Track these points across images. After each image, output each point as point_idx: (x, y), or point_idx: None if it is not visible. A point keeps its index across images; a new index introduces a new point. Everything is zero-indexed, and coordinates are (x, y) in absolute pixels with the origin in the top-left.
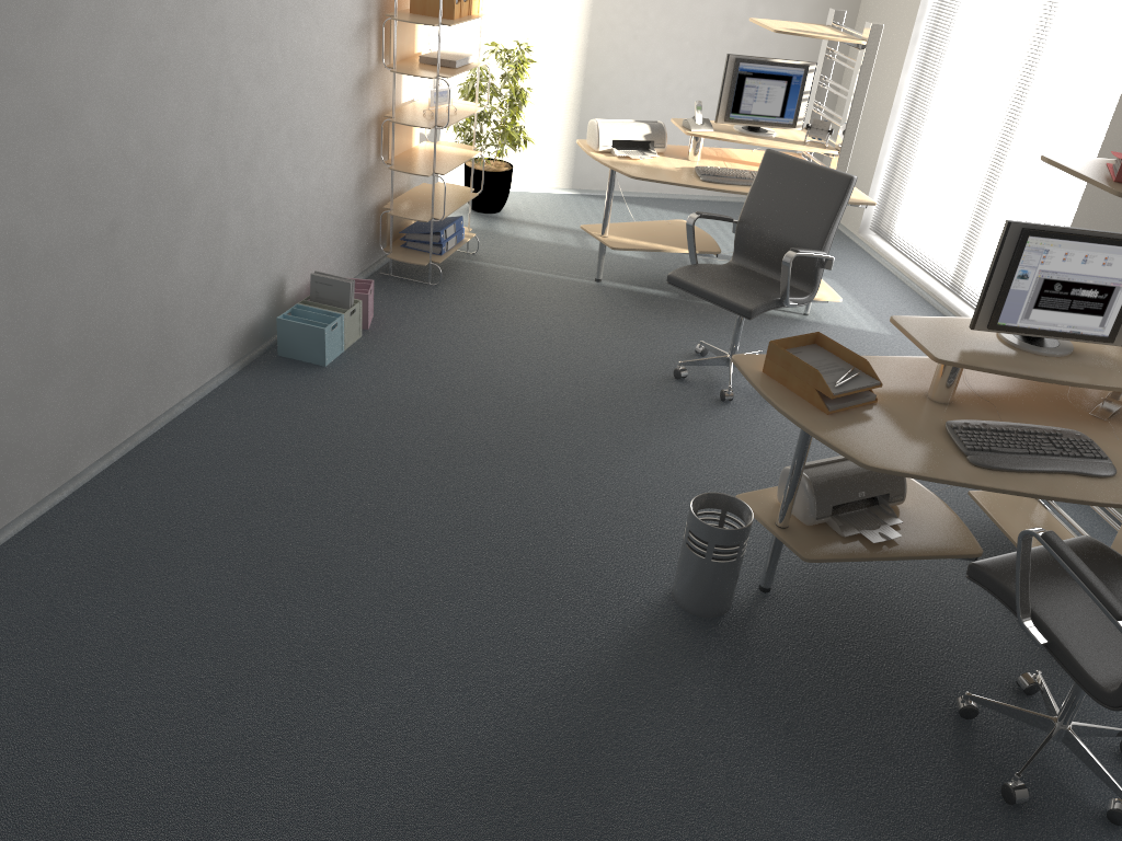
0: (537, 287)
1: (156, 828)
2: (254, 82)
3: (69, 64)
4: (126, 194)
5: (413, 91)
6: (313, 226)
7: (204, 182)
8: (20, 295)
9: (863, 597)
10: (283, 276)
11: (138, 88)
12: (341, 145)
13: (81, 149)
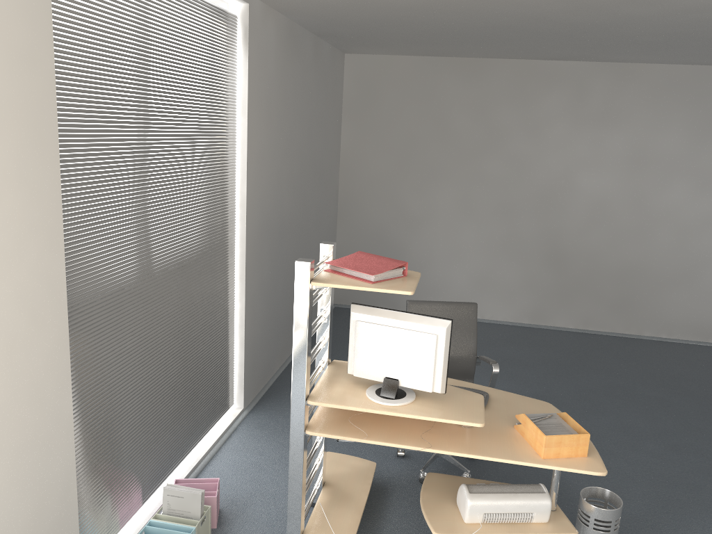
0: None
1: None
2: None
3: None
4: None
5: None
6: None
7: None
8: None
9: None
10: None
11: None
12: None
13: None
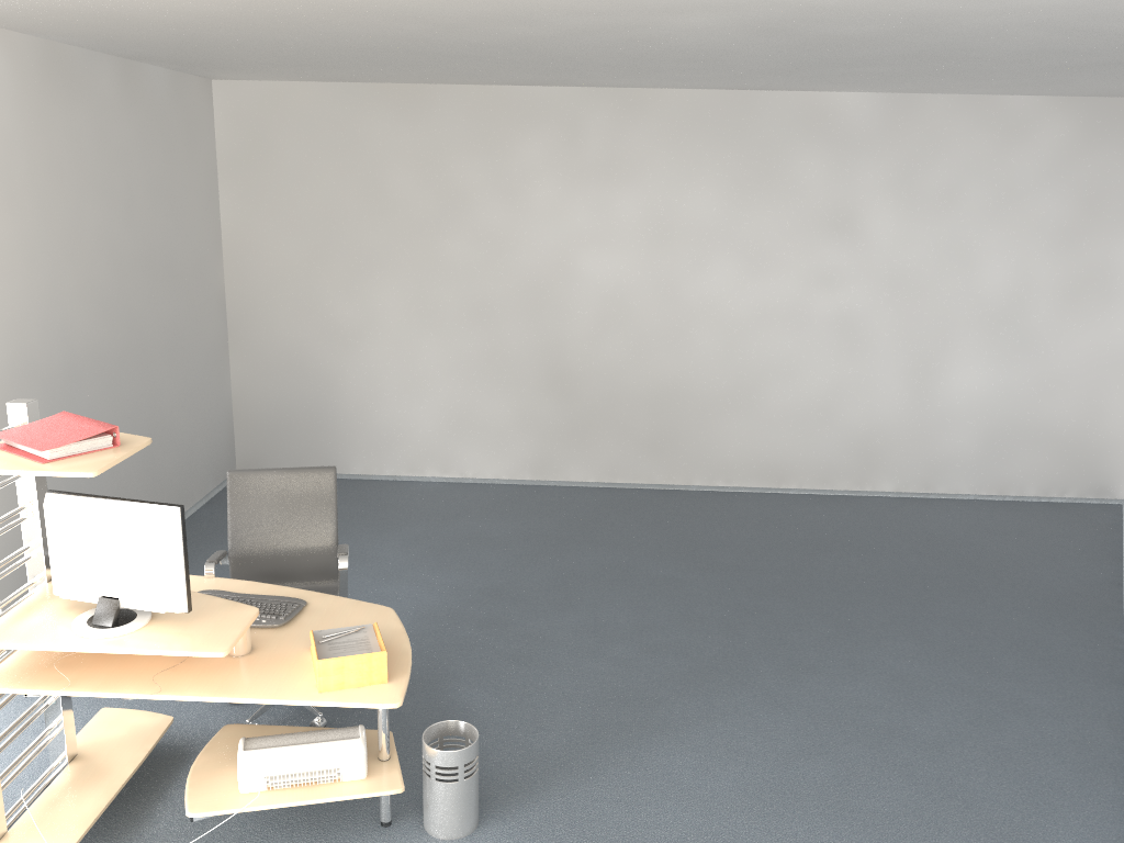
0: None
1: (841, 728)
2: None
3: None
4: None
5: None
6: None
7: None
8: None
9: (298, 808)
10: None
11: None
12: None
13: None
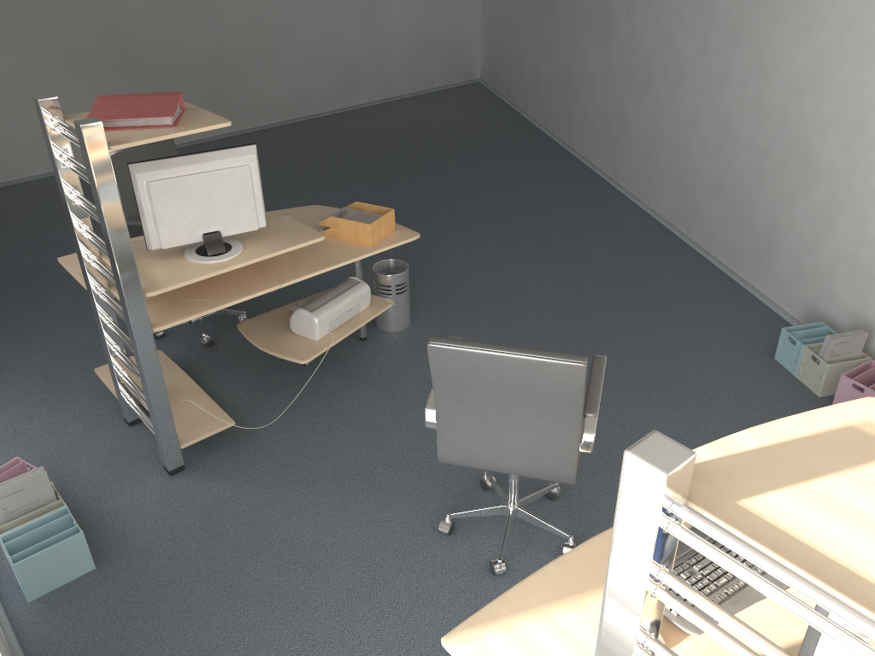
0: None
1: (500, 215)
2: None
3: (777, 46)
4: (780, 138)
5: None
6: None
7: (830, 175)
8: (722, 142)
9: None
10: (874, 324)
11: (808, 81)
12: None
13: (767, 95)
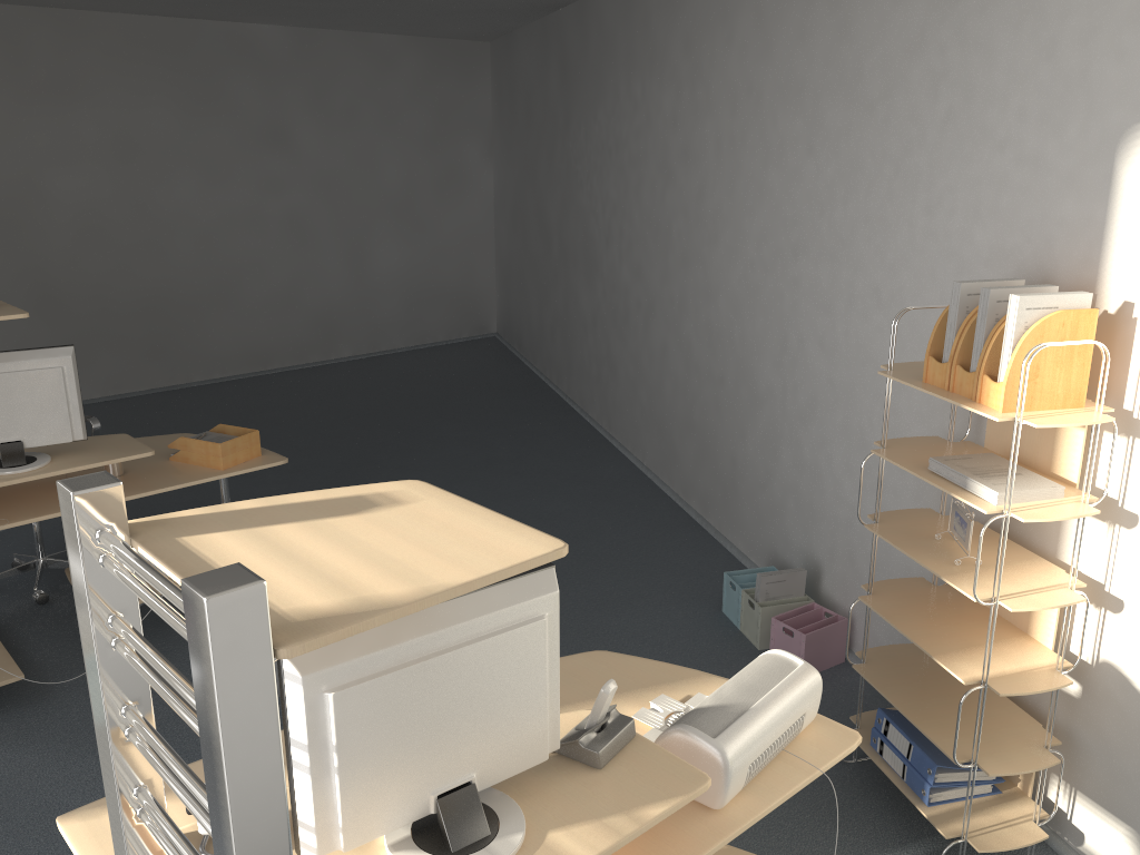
0: (741, 842)
1: (460, 468)
2: (816, 347)
3: (718, 266)
4: (729, 363)
5: (1102, 567)
6: (861, 556)
7: (769, 398)
8: (687, 375)
9: (154, 614)
10: (820, 563)
11: (743, 299)
12: (912, 501)
13: (715, 318)
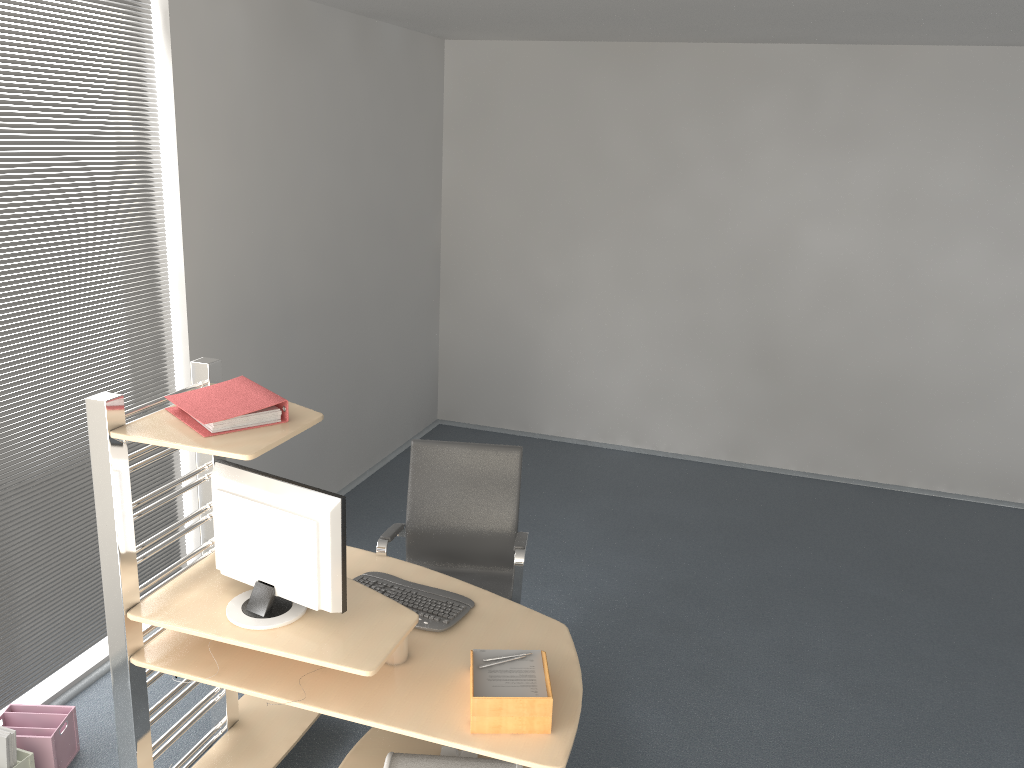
0: None
1: None
2: None
3: None
4: None
5: None
6: None
7: None
8: None
9: None
10: None
11: None
12: None
13: None
